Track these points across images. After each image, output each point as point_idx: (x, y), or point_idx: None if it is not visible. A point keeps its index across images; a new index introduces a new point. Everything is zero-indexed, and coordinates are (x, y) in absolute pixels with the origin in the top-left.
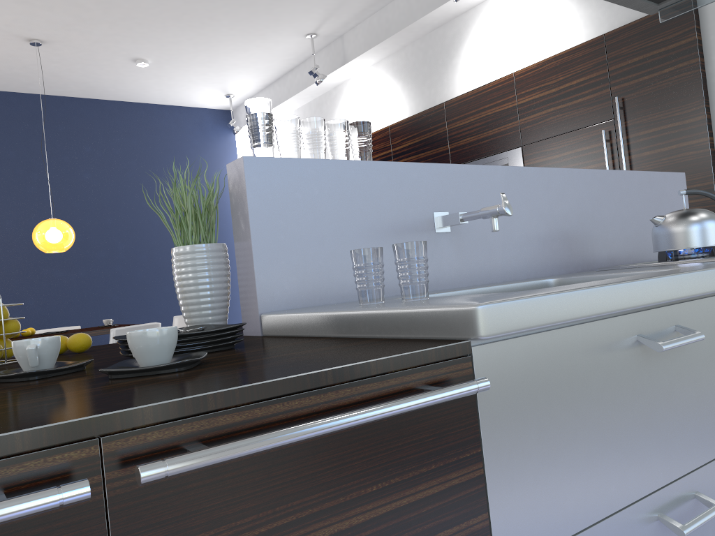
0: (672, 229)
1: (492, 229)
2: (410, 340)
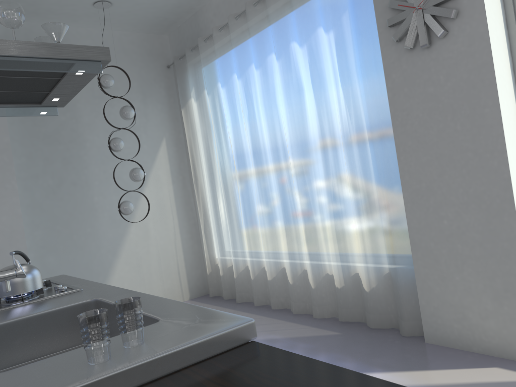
0: (22, 279)
1: (7, 290)
2: (218, 356)
